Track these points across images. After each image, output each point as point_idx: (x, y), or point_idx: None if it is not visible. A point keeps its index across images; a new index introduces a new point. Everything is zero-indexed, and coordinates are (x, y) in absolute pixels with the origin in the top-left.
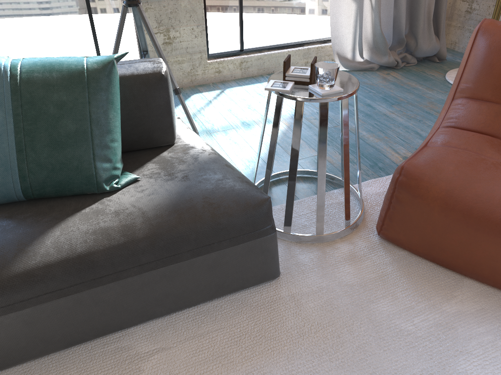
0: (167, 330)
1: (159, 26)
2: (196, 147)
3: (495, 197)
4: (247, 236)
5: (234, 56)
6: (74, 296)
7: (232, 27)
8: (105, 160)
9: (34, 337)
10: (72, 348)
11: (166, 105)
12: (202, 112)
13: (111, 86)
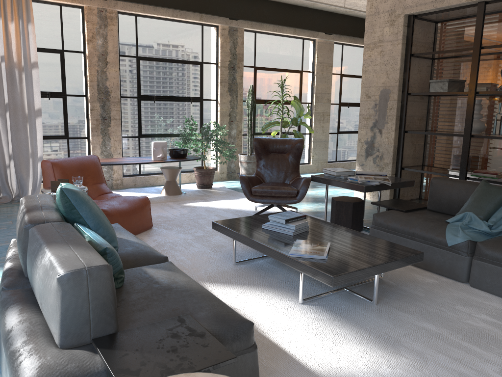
0: None
1: None
2: None
3: (123, 204)
4: None
5: None
6: None
7: None
8: None
9: None
10: None
11: None
12: None
13: None
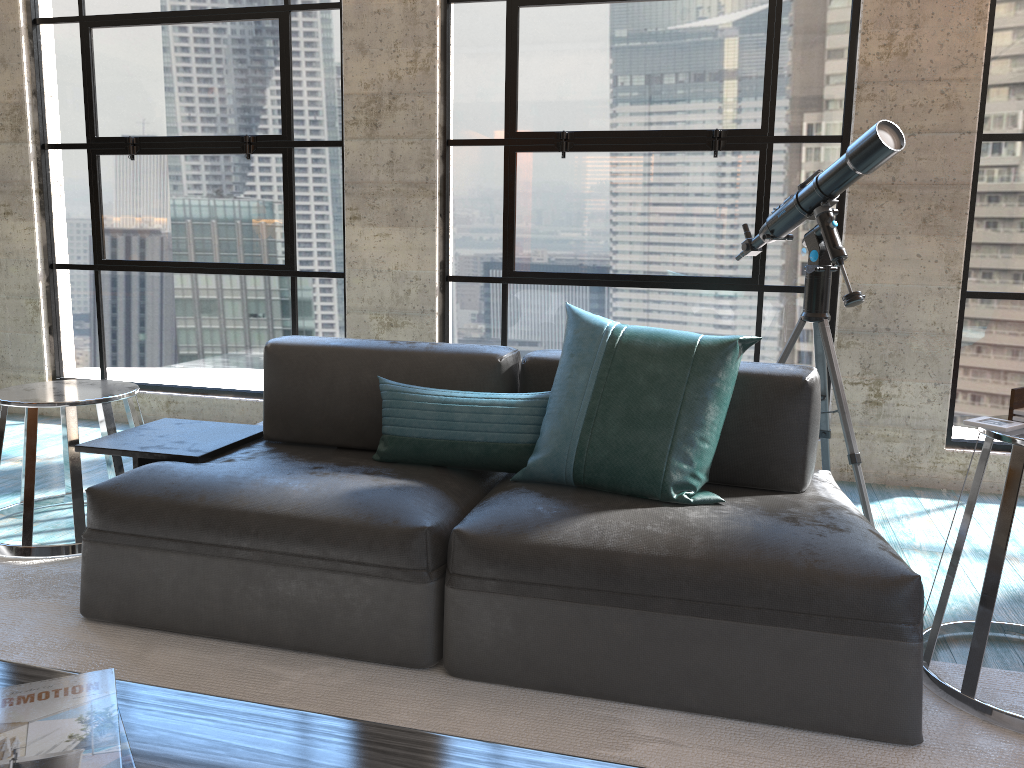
0: (688, 728)
1: (864, 373)
2: (833, 502)
3: None
4: (861, 625)
5: (1005, 451)
6: (582, 606)
7: (1008, 398)
8: (684, 460)
9: (517, 647)
10: (554, 694)
11: (800, 426)
12: (902, 519)
13: (722, 371)
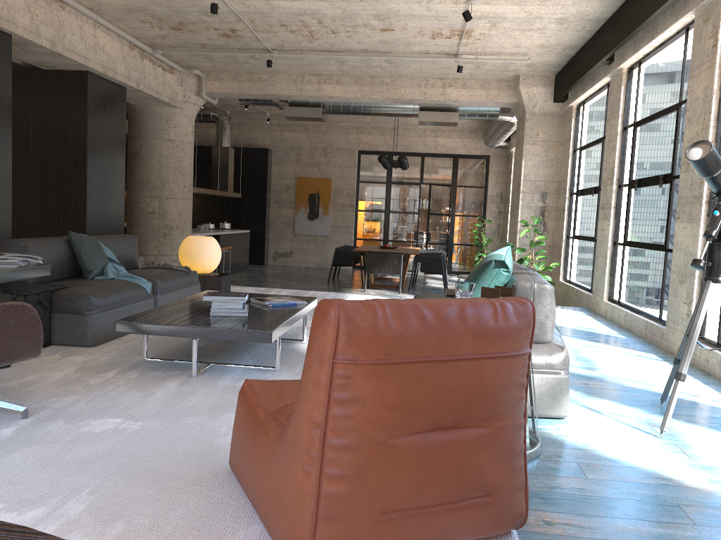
0: None
1: None
2: None
3: None
4: None
5: None
6: None
7: None
8: None
9: None
10: None
11: None
12: None
13: (483, 272)
